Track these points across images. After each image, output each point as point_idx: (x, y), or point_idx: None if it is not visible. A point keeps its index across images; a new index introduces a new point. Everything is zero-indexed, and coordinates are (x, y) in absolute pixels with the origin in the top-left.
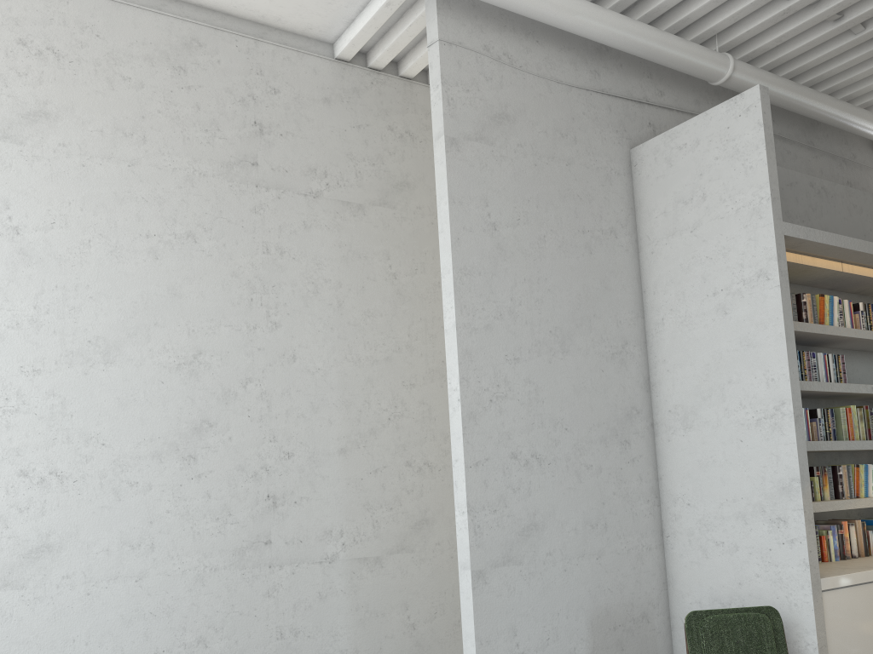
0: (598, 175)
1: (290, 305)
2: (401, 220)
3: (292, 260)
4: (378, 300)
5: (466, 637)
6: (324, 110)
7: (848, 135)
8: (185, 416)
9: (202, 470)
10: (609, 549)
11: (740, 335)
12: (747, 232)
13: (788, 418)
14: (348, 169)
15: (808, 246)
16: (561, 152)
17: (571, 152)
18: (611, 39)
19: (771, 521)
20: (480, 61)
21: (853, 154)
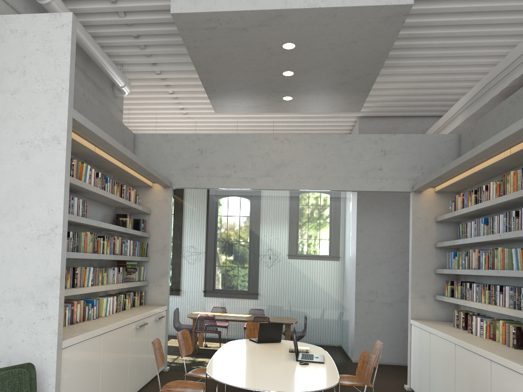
0: None
1: None
2: None
3: None
4: None
5: None
6: None
7: (103, 75)
8: None
9: None
10: None
11: (35, 176)
12: (50, 107)
13: (58, 237)
14: None
15: (83, 130)
16: None
17: None
18: None
19: (38, 304)
20: None
21: (104, 87)
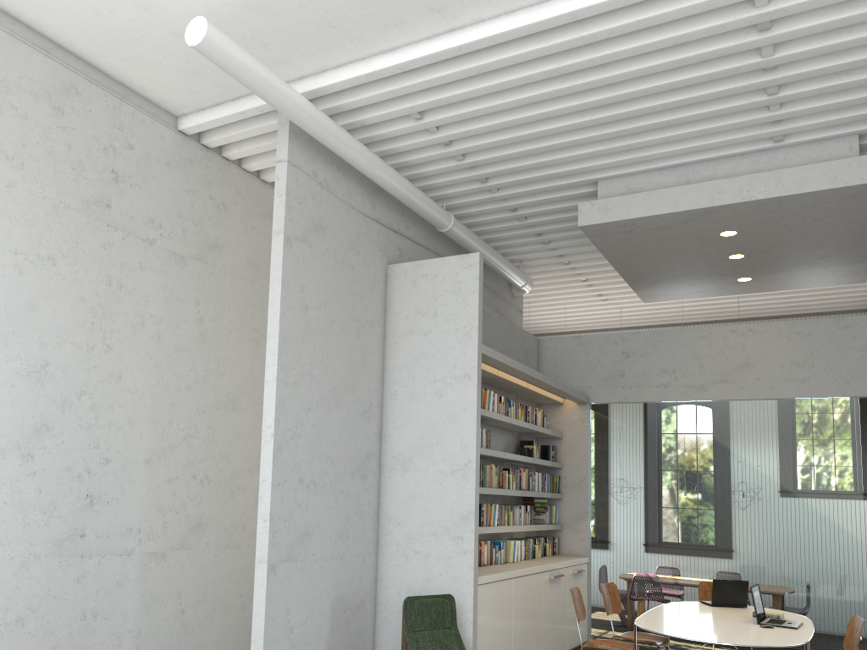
0: (368, 280)
1: (122, 332)
2: (210, 275)
3: (128, 294)
4: (187, 338)
5: (256, 615)
6: (165, 171)
7: (499, 276)
8: (29, 419)
9: (37, 468)
10: (347, 553)
11: (448, 412)
12: (461, 345)
13: (472, 472)
14: (177, 225)
15: (490, 360)
16: (349, 259)
17: (355, 260)
18: (392, 189)
19: (454, 538)
20: (310, 183)
21: (501, 290)
